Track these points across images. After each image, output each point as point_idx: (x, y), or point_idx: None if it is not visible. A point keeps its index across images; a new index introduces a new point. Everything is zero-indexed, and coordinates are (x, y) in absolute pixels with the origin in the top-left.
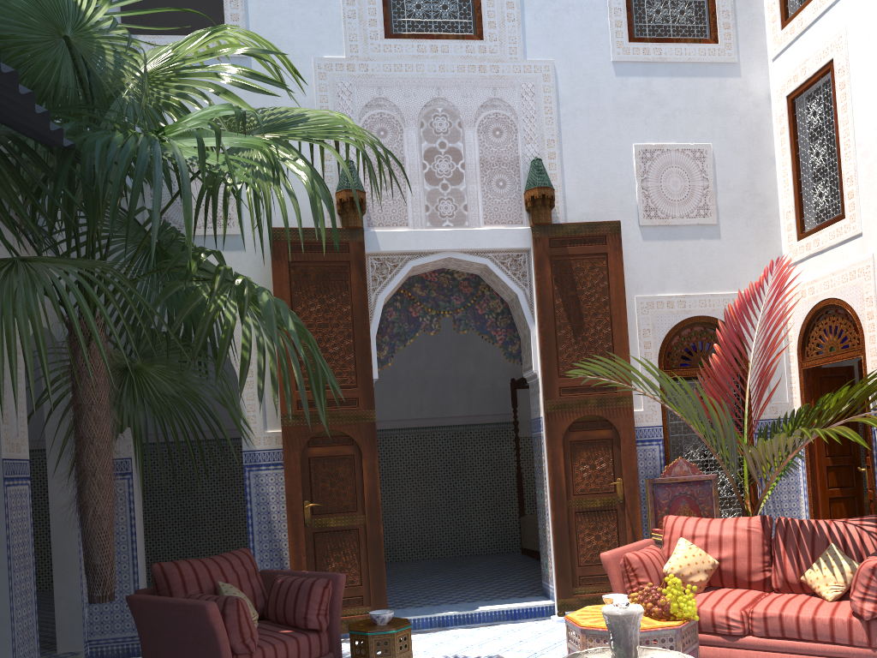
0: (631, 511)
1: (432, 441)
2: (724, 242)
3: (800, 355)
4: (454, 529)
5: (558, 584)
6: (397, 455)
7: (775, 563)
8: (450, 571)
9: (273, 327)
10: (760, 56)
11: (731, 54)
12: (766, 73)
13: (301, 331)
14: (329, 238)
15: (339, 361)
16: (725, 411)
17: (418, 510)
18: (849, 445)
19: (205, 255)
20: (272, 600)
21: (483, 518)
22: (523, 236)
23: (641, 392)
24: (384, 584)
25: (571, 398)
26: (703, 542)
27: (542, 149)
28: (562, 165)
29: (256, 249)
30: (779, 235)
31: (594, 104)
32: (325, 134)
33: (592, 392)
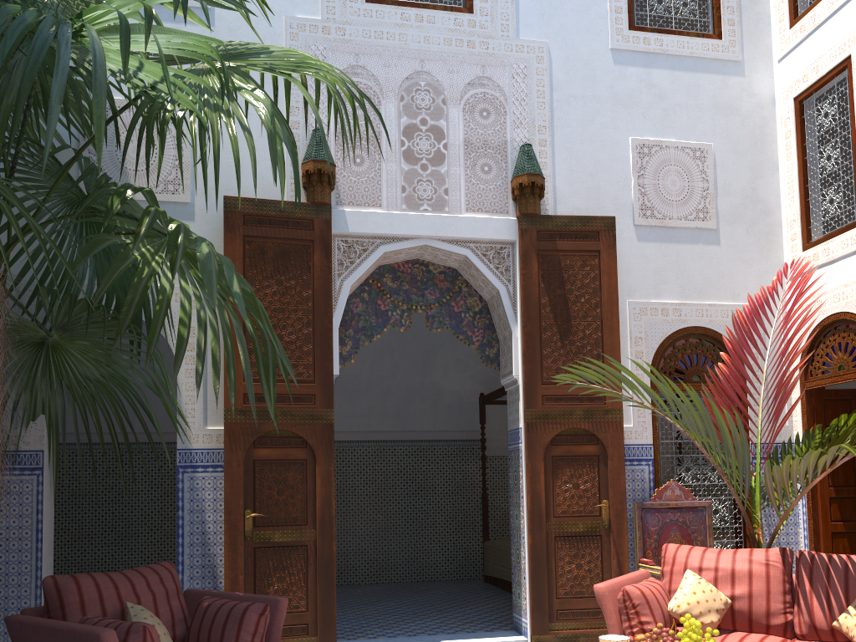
0: (617, 538)
1: (393, 456)
2: (723, 248)
3: (802, 375)
4: (412, 552)
5: (533, 618)
6: (355, 469)
7: (799, 604)
8: (406, 597)
9: (212, 285)
10: (764, 57)
11: (736, 52)
12: (771, 74)
13: (249, 302)
14: (291, 213)
15: (295, 352)
16: (739, 425)
17: (374, 529)
18: (853, 476)
19: (131, 192)
20: (195, 627)
21: (443, 541)
22: (508, 227)
23: (630, 406)
24: (333, 611)
25: (555, 408)
26: (712, 576)
27: (532, 135)
28: (553, 154)
29: (207, 221)
30: (781, 245)
31: (590, 91)
32: (292, 67)
33: (578, 403)
